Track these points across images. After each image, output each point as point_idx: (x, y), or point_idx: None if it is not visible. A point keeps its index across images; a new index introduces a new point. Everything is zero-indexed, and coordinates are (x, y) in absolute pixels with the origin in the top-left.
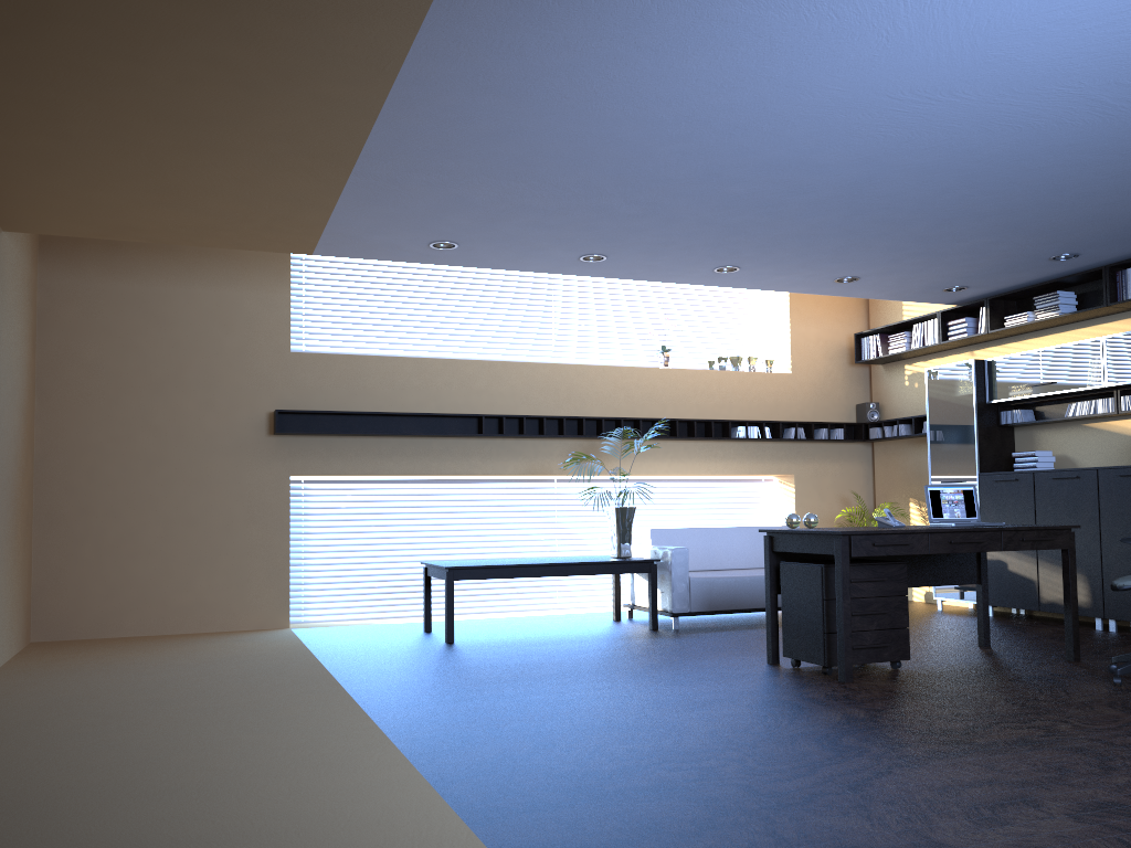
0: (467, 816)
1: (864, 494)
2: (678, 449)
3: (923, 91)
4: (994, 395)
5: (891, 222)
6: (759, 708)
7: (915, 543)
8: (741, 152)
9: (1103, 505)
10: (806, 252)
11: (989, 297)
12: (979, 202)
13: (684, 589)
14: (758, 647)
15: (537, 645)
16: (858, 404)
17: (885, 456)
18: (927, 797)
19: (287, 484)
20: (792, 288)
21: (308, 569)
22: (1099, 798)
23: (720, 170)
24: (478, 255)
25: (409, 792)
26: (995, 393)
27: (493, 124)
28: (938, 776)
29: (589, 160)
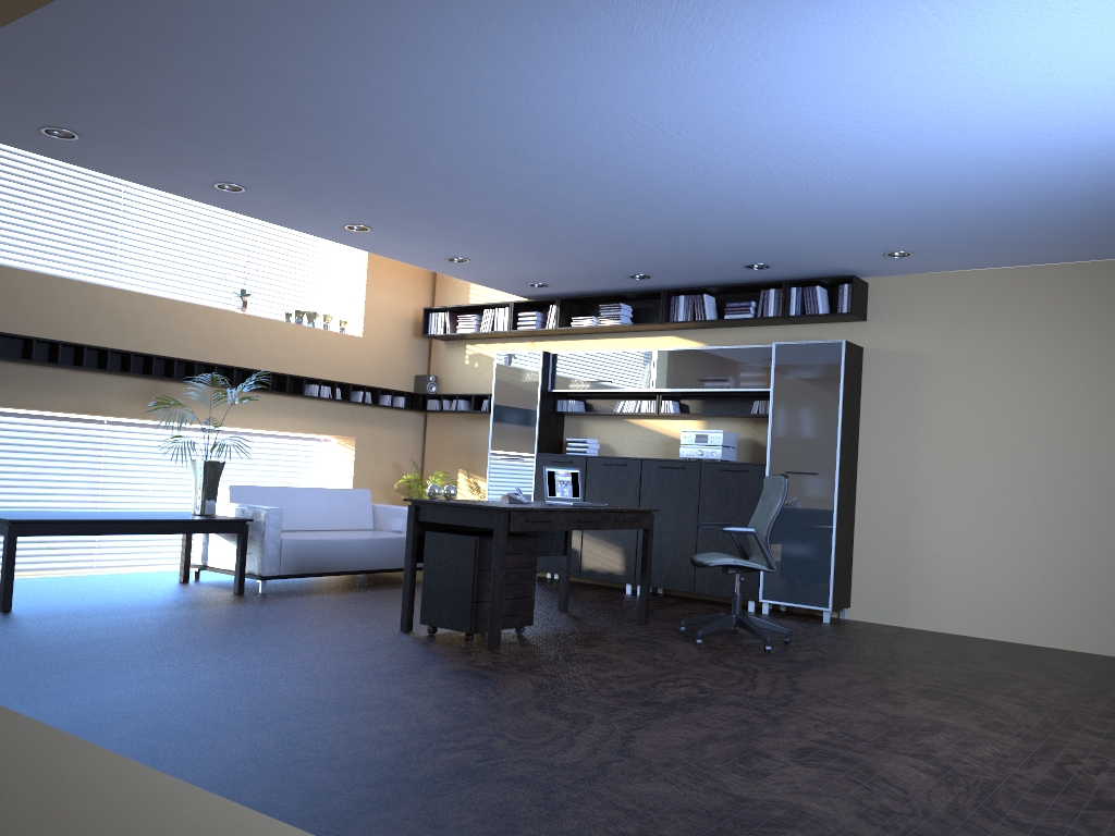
0: (306, 826)
1: (414, 461)
2: (249, 401)
3: (661, 121)
4: (556, 385)
5: (539, 220)
6: (450, 679)
7: (555, 520)
8: (470, 128)
9: (644, 490)
10: (445, 228)
11: (560, 297)
12: (619, 220)
13: (275, 551)
14: (371, 613)
15: (126, 613)
16: (418, 375)
17: (438, 427)
18: (687, 757)
19: None
20: (402, 257)
21: None
22: (798, 745)
23: (437, 138)
24: (94, 154)
25: (199, 805)
26: (557, 383)
27: (246, 26)
28: (672, 736)
29: (317, 93)
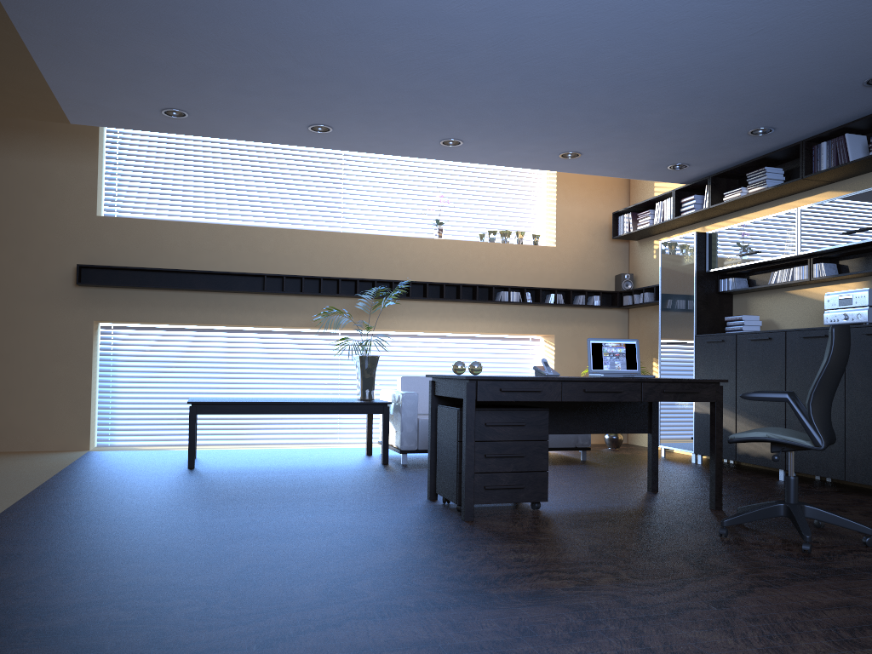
0: None
1: None
2: (448, 310)
3: None
4: (712, 265)
5: (569, 89)
6: (339, 543)
7: (547, 391)
8: (363, 1)
9: (789, 364)
10: (512, 124)
11: (711, 175)
12: (640, 65)
13: (412, 429)
14: None
15: (259, 473)
16: (616, 275)
17: (637, 321)
18: None
19: (91, 328)
20: (527, 164)
21: (115, 401)
22: None
23: (359, 24)
24: (216, 125)
25: None
26: (713, 263)
27: None
28: (381, 634)
29: (223, 12)
